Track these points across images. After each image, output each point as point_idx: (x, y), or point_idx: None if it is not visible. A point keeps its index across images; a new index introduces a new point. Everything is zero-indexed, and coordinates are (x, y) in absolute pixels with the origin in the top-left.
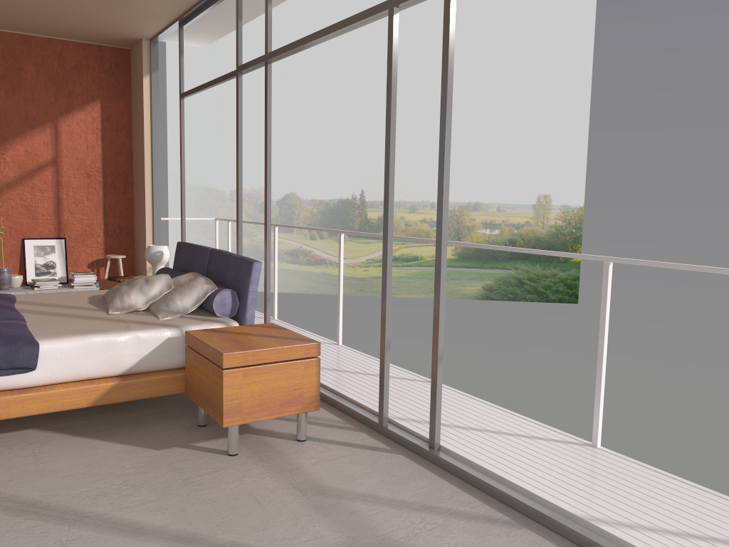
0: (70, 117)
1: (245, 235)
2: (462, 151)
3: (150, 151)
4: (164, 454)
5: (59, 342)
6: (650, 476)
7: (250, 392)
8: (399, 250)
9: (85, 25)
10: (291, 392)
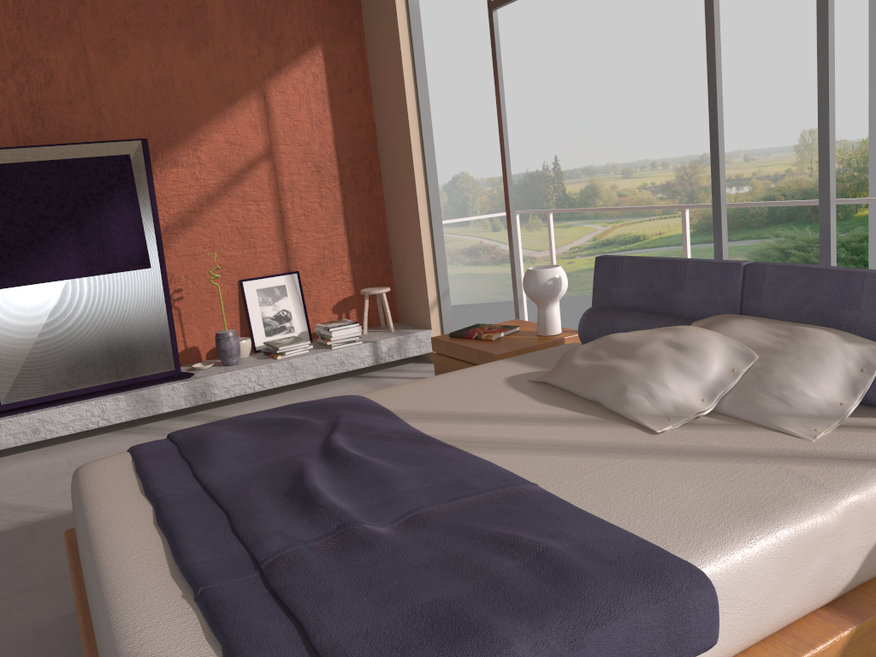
0: (283, 77)
1: None
2: (688, 85)
3: (416, 115)
4: None
5: (735, 557)
6: None
7: None
8: (613, 230)
9: None
10: None
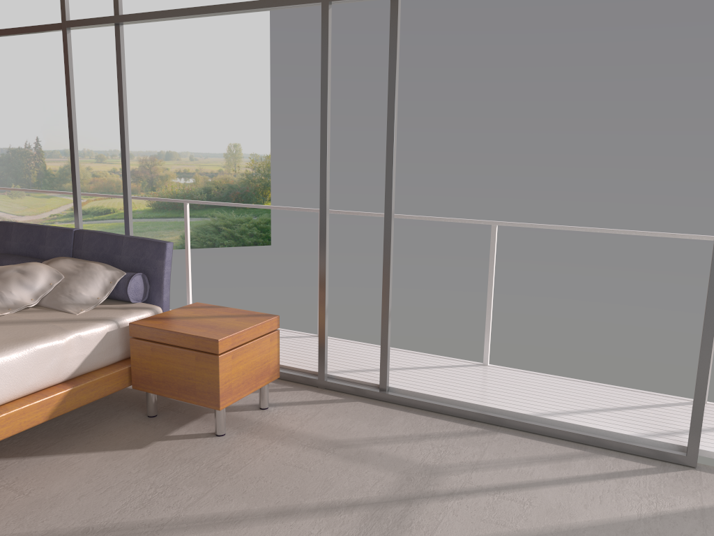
0: None
1: None
2: (149, 98)
3: None
4: (154, 451)
5: (4, 356)
6: (537, 378)
7: (237, 372)
8: (88, 203)
9: None
10: (262, 365)
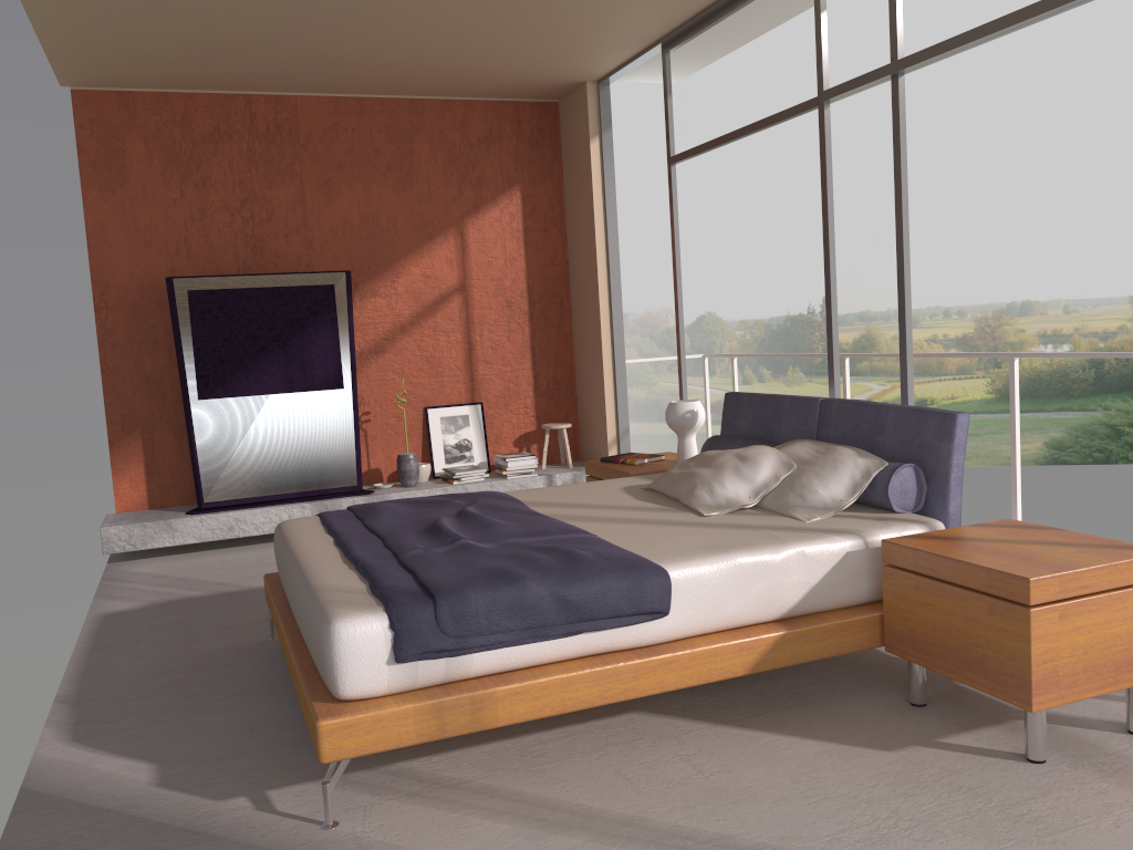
0: (480, 216)
1: (638, 384)
2: (993, 218)
3: (605, 256)
4: (908, 760)
5: (693, 567)
6: None
7: (1071, 648)
8: (893, 391)
9: (511, 70)
10: (1130, 644)
